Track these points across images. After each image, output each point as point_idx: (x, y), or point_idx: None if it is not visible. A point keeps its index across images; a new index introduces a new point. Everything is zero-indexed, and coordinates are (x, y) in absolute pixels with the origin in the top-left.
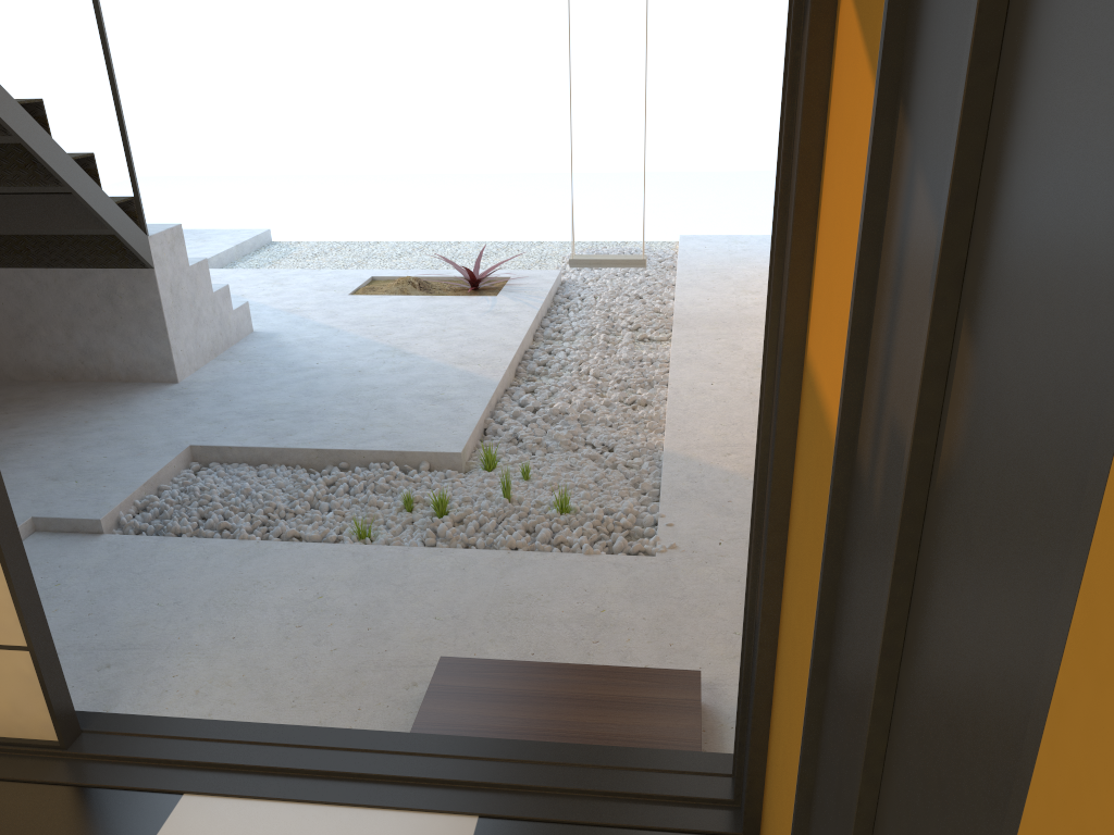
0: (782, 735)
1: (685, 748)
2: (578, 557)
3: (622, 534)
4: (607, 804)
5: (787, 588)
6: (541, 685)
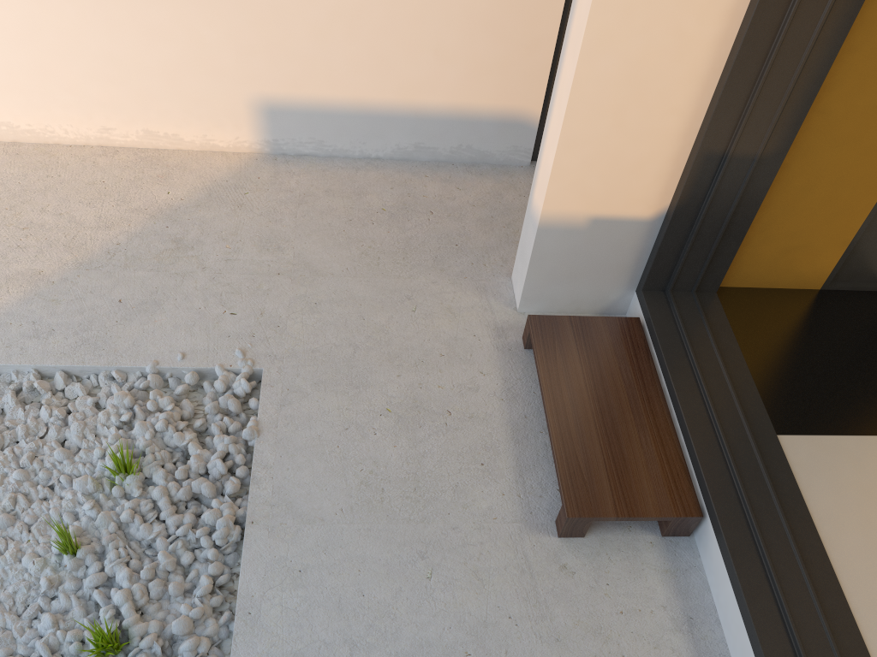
0: (827, 178)
1: (630, 325)
2: (265, 442)
3: (191, 405)
4: (726, 358)
5: (823, 103)
6: (586, 422)
